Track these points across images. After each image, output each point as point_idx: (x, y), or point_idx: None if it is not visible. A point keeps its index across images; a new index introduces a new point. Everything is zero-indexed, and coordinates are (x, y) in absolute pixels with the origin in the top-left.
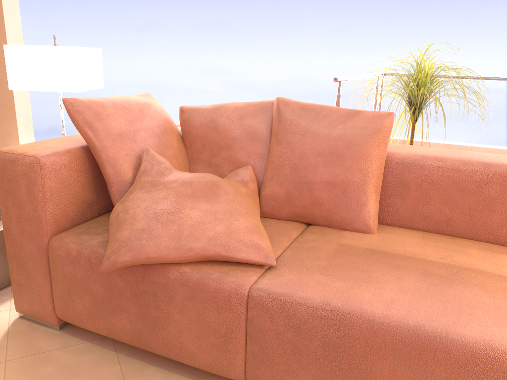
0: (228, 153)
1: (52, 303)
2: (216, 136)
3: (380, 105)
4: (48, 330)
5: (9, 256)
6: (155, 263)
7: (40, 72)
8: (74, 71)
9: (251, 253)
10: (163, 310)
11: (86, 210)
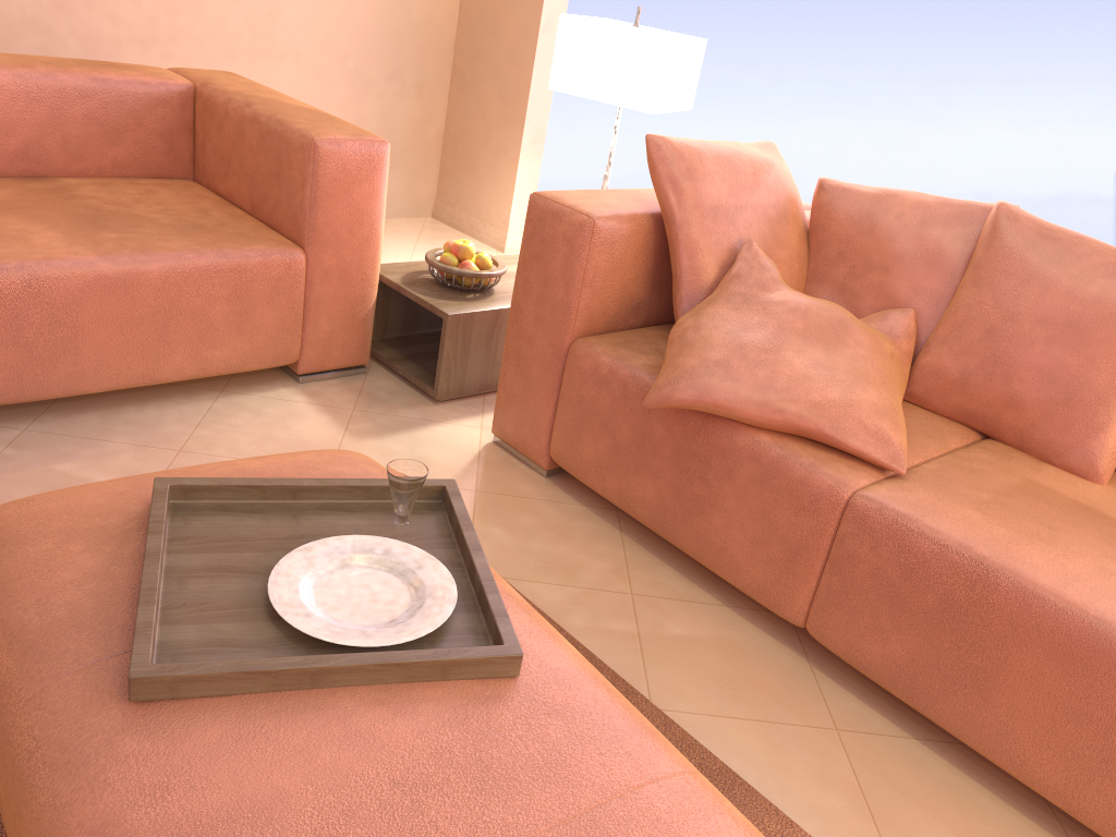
0: (880, 279)
1: (549, 435)
2: (867, 245)
3: None
4: (531, 472)
5: (508, 349)
6: (720, 417)
7: (603, 70)
8: (657, 79)
9: (870, 445)
10: (712, 488)
11: (630, 312)
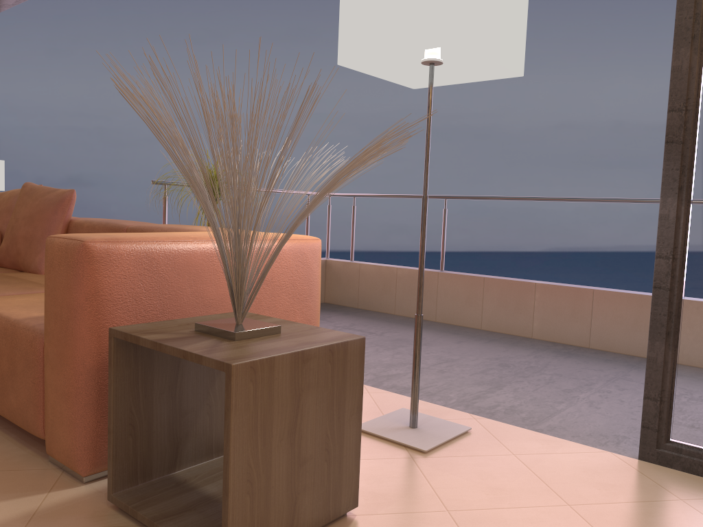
0: None
1: None
2: None
3: (328, 226)
4: None
5: None
6: None
7: None
8: None
9: None
10: None
11: None
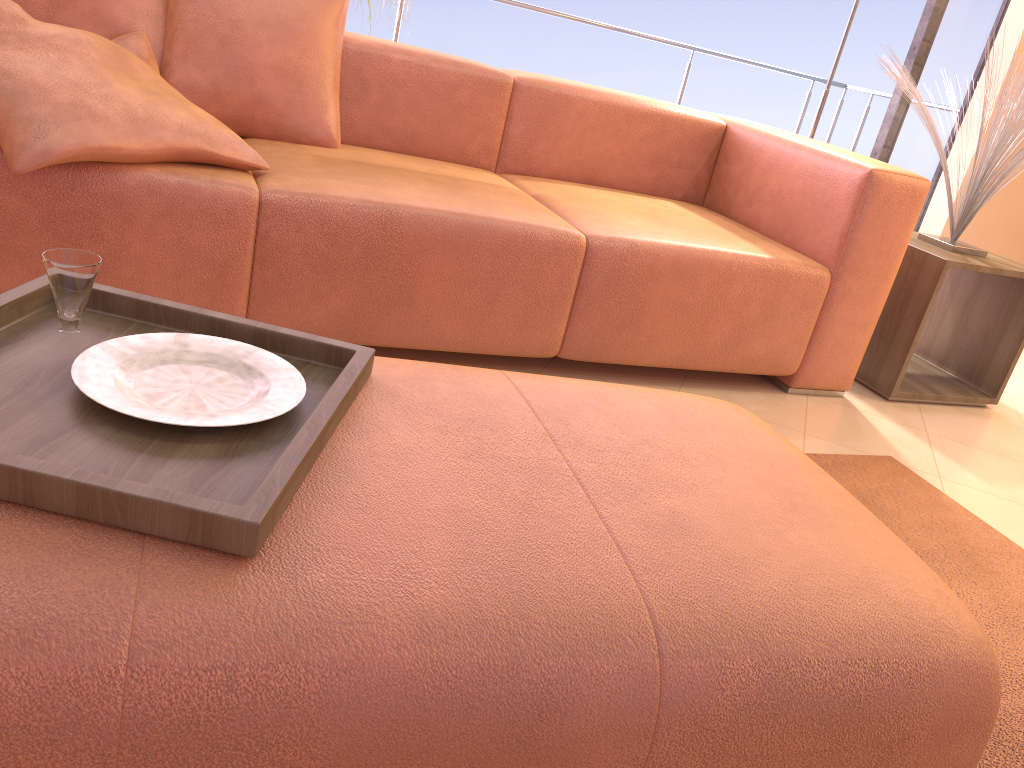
0: (92, 7)
1: None
2: None
3: None
4: None
5: None
6: (93, 165)
7: None
8: None
9: (238, 151)
10: (110, 241)
11: None
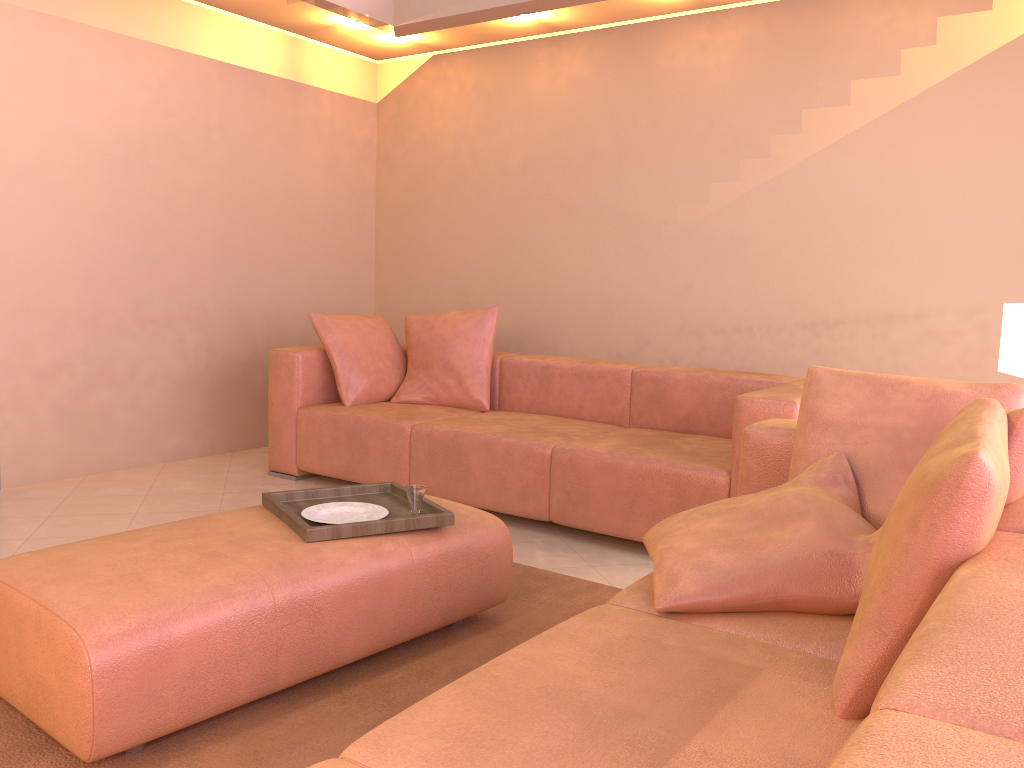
0: None
1: None
2: None
3: None
4: None
5: None
6: None
7: (1016, 346)
8: None
9: (660, 581)
10: None
11: None
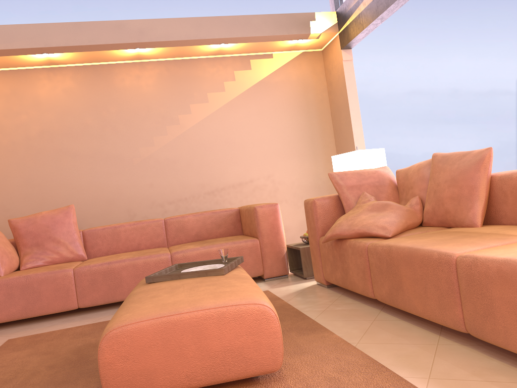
0: (411, 191)
1: (323, 272)
2: (407, 183)
3: None
4: (323, 287)
5: (310, 249)
6: (344, 239)
7: (345, 167)
8: (359, 163)
9: (379, 231)
10: (347, 263)
11: None
